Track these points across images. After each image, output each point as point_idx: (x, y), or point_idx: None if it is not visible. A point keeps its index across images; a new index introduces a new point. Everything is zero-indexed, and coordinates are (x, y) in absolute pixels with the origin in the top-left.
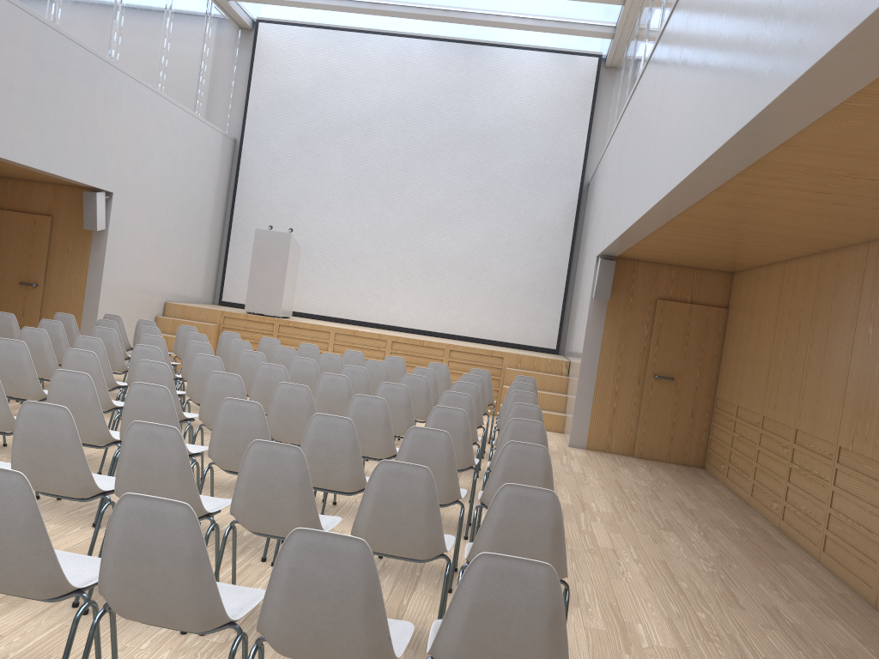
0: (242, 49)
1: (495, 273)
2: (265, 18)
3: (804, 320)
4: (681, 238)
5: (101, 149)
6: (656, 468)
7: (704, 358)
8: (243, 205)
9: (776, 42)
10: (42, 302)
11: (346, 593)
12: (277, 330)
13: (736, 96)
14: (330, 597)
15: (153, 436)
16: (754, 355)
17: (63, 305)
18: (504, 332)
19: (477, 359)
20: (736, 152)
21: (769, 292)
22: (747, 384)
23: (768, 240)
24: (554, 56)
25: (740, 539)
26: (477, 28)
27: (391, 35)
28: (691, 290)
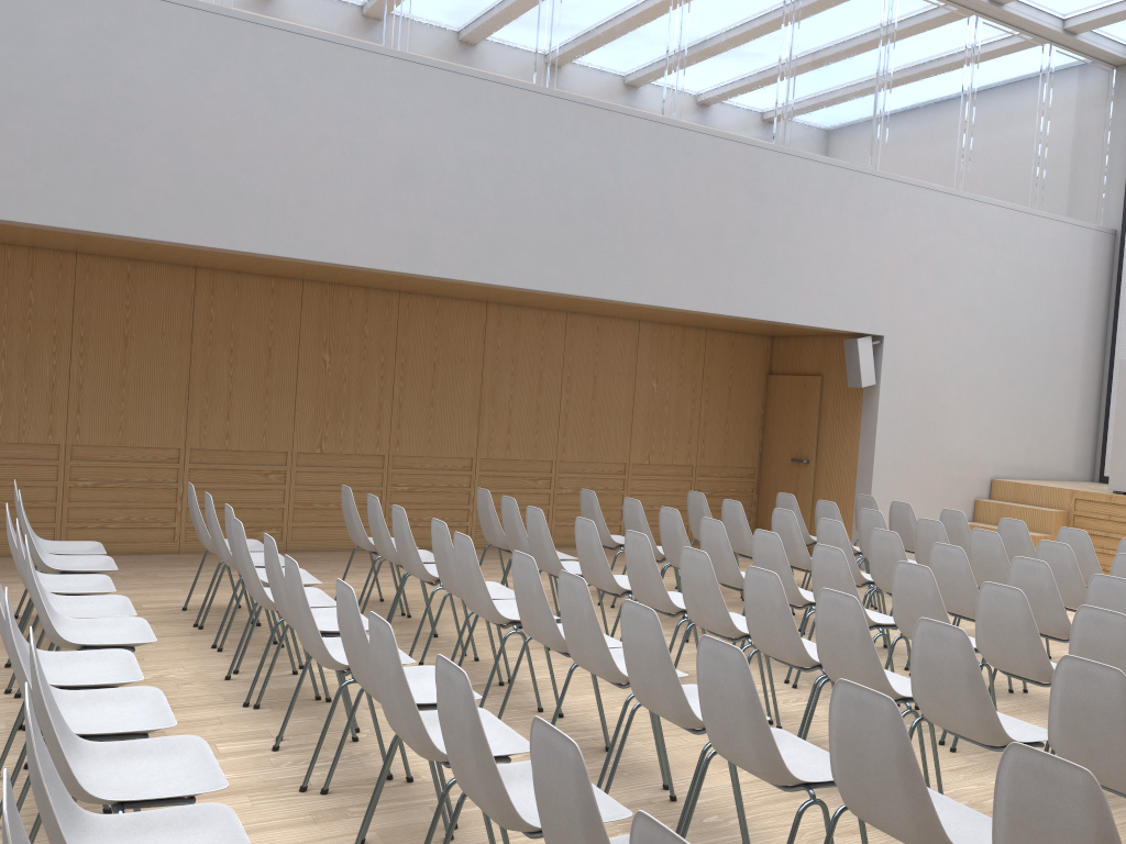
0: (1119, 96)
1: None
2: None
3: None
4: None
5: (859, 283)
6: None
7: None
8: None
9: None
10: (814, 482)
11: None
12: None
13: None
14: None
15: (378, 633)
16: None
17: (835, 486)
18: None
19: None
20: None
21: None
22: None
23: None
24: None
25: None
26: None
27: None
28: None
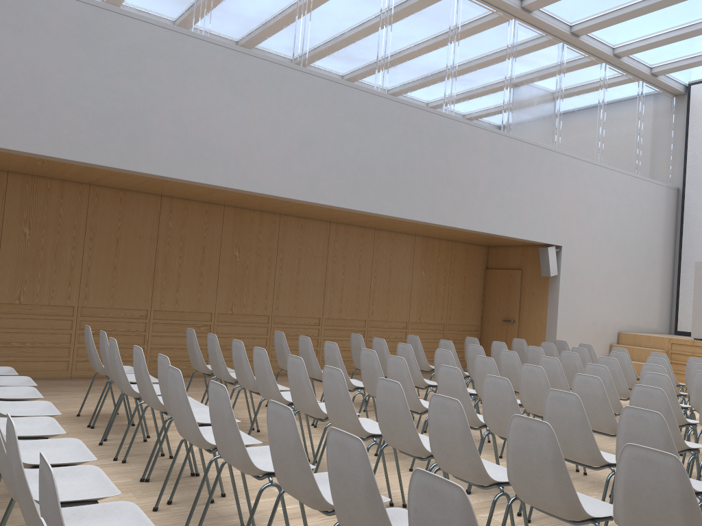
0: (677, 112)
1: None
2: (696, 80)
3: None
4: None
5: (549, 214)
6: None
7: None
8: (689, 244)
9: None
10: (517, 334)
11: None
12: None
13: None
14: None
15: (444, 406)
16: None
17: (532, 336)
18: None
19: None
20: None
21: None
22: None
23: None
24: None
25: None
26: None
27: None
28: None
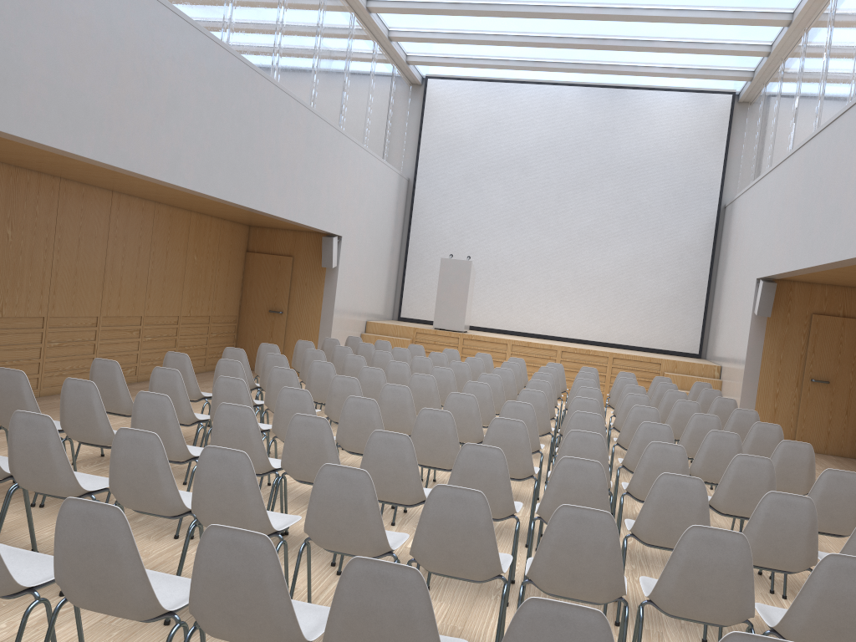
0: (413, 101)
1: (641, 287)
2: (434, 75)
3: None
4: (855, 271)
5: (337, 203)
6: (819, 459)
7: None
8: (417, 235)
9: None
10: (286, 326)
11: (798, 526)
12: (462, 343)
13: None
14: (788, 529)
15: (584, 439)
16: None
17: (303, 328)
18: (650, 339)
19: (637, 365)
20: None
21: None
22: None
23: None
24: (691, 95)
25: None
26: (624, 76)
27: (543, 84)
28: (843, 305)
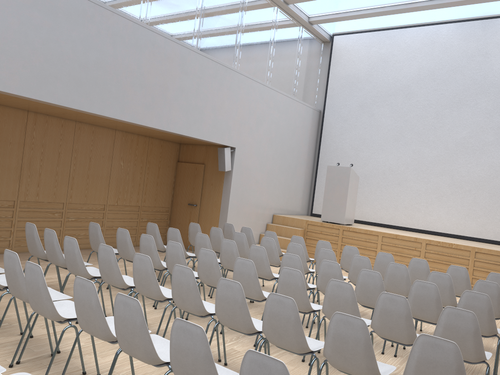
0: (324, 54)
1: None
2: (337, 32)
3: None
4: None
5: (227, 121)
6: None
7: None
8: (325, 151)
9: None
10: (199, 215)
11: None
12: (341, 233)
13: None
14: None
15: None
16: None
17: (209, 217)
18: None
19: None
20: None
21: None
22: None
23: None
24: None
25: None
26: (491, 5)
27: (423, 26)
28: None
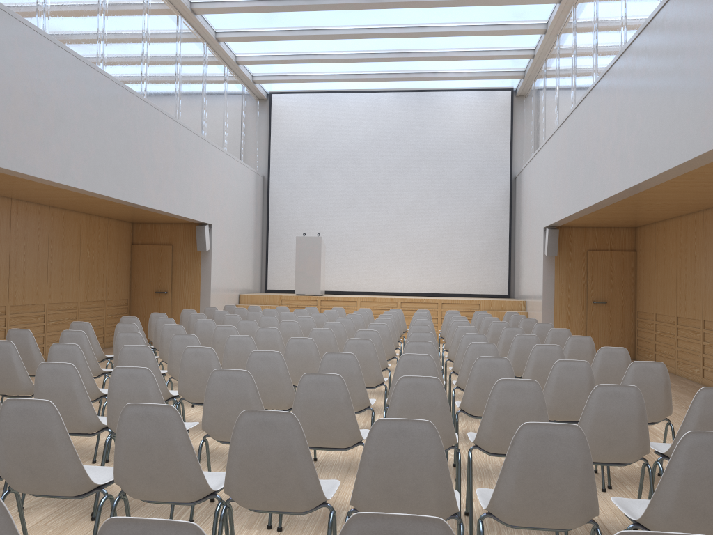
0: (261, 113)
1: (458, 246)
2: (276, 91)
3: (697, 252)
4: (613, 211)
5: (205, 197)
6: None
7: (624, 286)
8: (275, 221)
9: (701, 124)
10: (171, 303)
11: (581, 384)
12: (320, 304)
13: (675, 145)
14: (574, 387)
15: (419, 347)
16: (663, 279)
17: (186, 304)
18: (470, 287)
19: (461, 307)
20: (675, 171)
21: (667, 237)
22: (660, 299)
23: (671, 207)
24: (480, 93)
25: (682, 390)
26: (427, 81)
27: (364, 92)
28: (609, 242)
